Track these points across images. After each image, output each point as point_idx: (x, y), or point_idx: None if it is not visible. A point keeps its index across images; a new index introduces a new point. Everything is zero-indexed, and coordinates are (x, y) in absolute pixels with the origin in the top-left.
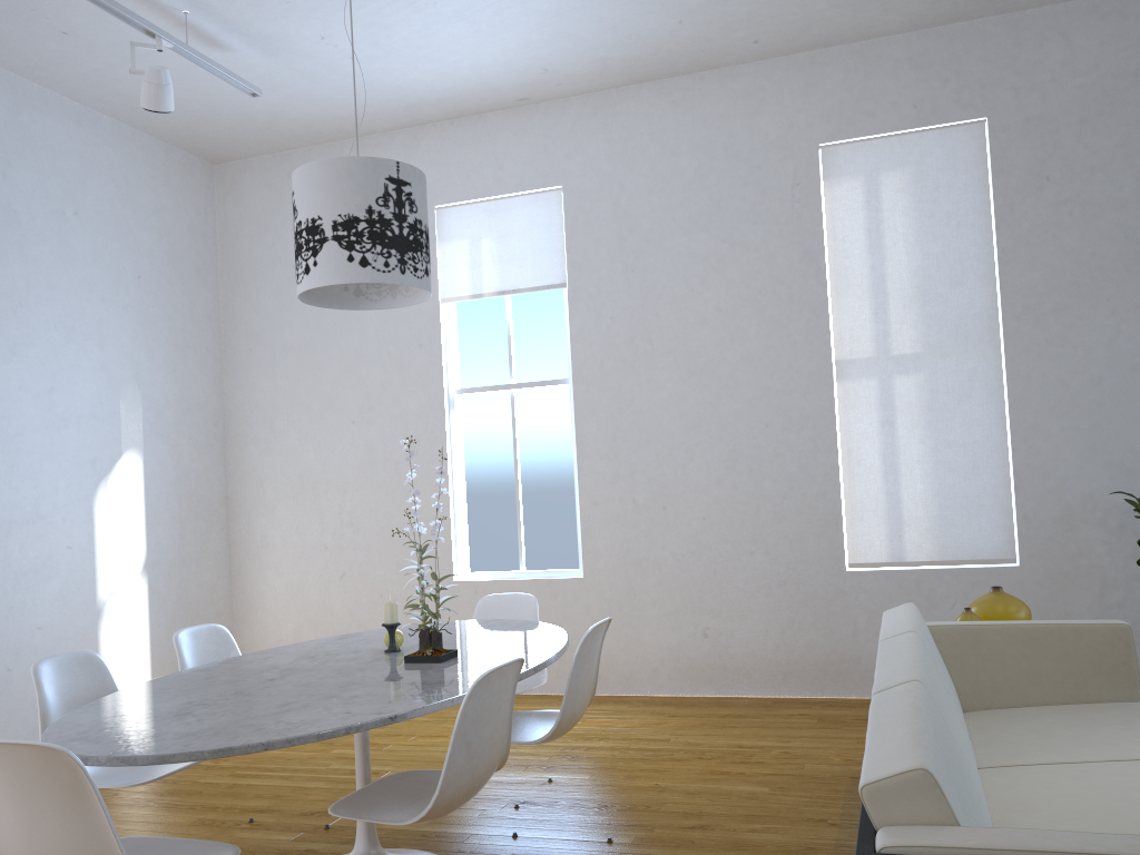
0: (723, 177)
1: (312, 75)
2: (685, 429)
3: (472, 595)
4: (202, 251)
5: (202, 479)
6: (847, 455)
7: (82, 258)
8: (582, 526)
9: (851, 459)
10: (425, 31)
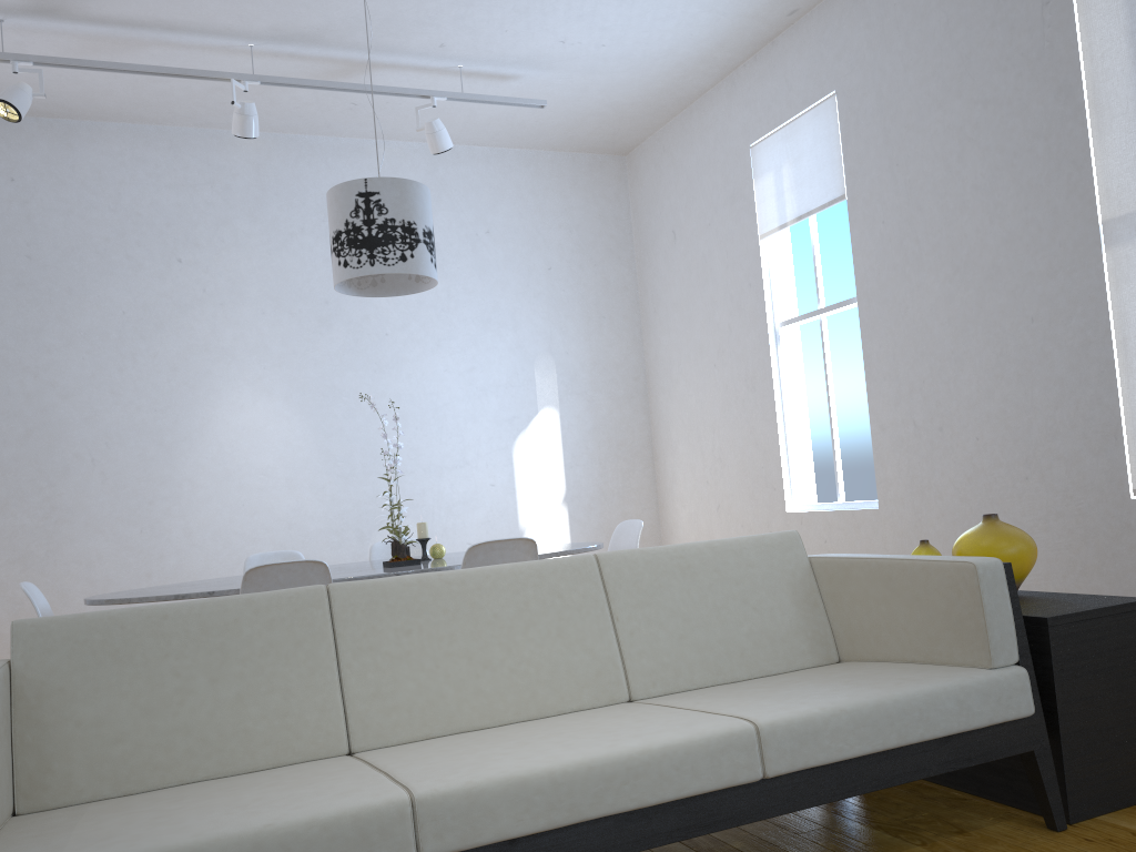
0: (970, 25)
1: (594, 69)
2: (953, 336)
3: (799, 526)
4: (614, 233)
5: (621, 426)
6: (1123, 346)
7: (495, 265)
8: (874, 453)
9: (1127, 350)
10: (625, 3)
